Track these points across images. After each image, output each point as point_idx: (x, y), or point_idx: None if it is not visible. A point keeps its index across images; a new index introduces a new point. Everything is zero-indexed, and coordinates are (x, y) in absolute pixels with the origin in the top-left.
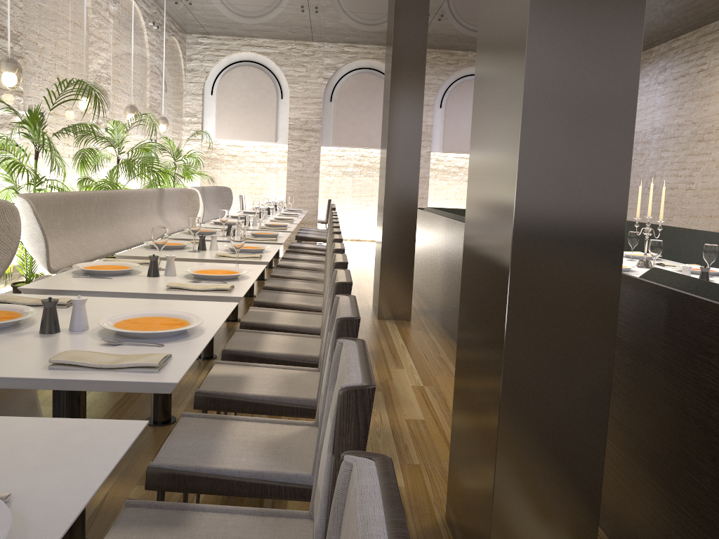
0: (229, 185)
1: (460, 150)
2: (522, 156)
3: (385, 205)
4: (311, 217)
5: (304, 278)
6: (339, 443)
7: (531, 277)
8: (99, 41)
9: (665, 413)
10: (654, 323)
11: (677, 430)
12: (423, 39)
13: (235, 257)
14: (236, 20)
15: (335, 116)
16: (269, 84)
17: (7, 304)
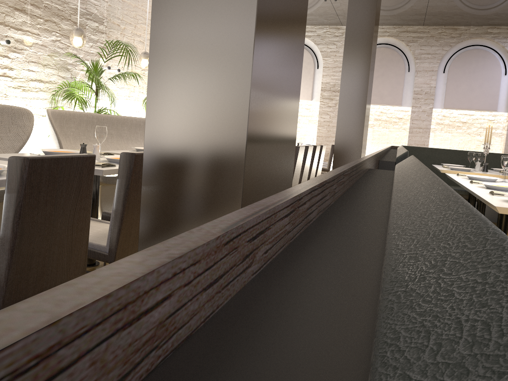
0: None
1: (459, 107)
2: (154, 10)
3: (336, 134)
4: None
5: None
6: None
7: (163, 128)
8: None
9: None
10: None
11: None
12: (373, 1)
13: None
14: None
15: None
16: (309, 58)
17: None
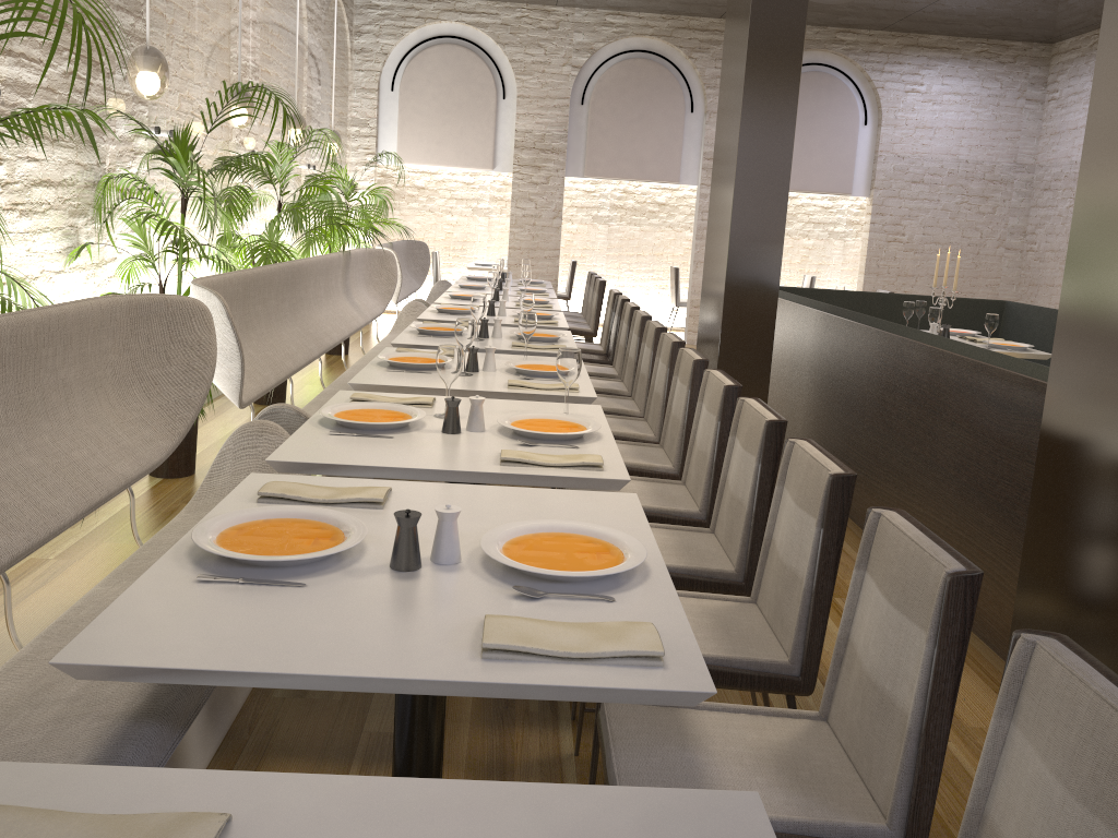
0: (413, 235)
1: None
2: None
3: (726, 290)
4: None
5: (608, 410)
6: None
7: None
8: (244, 9)
9: None
10: None
11: None
12: (799, 19)
13: (539, 388)
14: None
15: (588, 128)
16: (484, 75)
17: (303, 508)
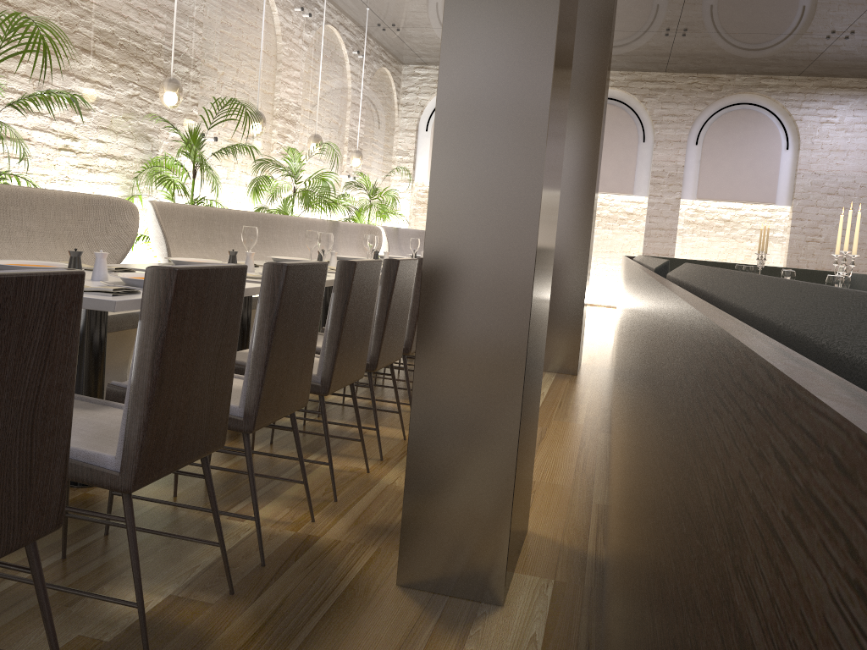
0: None
1: (719, 197)
2: (438, 113)
3: None
4: None
5: None
6: (143, 311)
7: (446, 233)
8: (288, 69)
9: (623, 400)
10: (632, 307)
11: (622, 414)
12: (604, 49)
13: None
14: None
15: None
16: None
17: (61, 263)
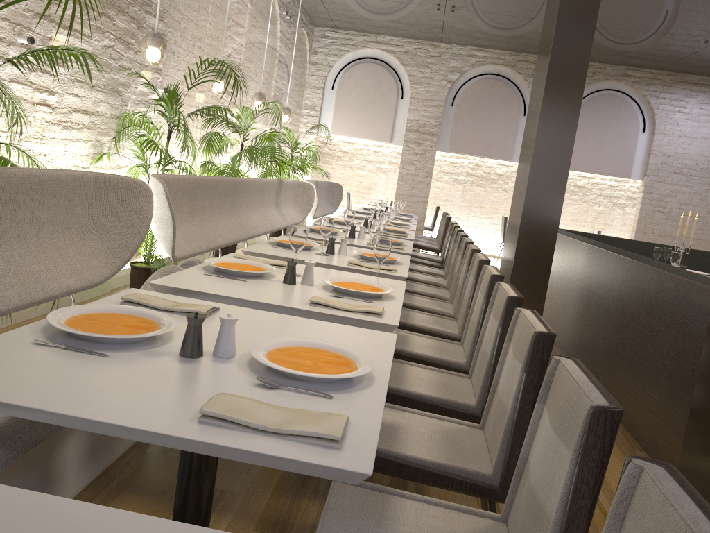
0: (338, 181)
1: (585, 169)
2: None
3: (521, 223)
4: (418, 222)
5: (428, 294)
6: None
7: None
8: (236, 26)
9: None
10: None
11: None
12: (587, 43)
13: (369, 267)
14: (367, 15)
15: (454, 121)
16: (390, 83)
17: (141, 309)
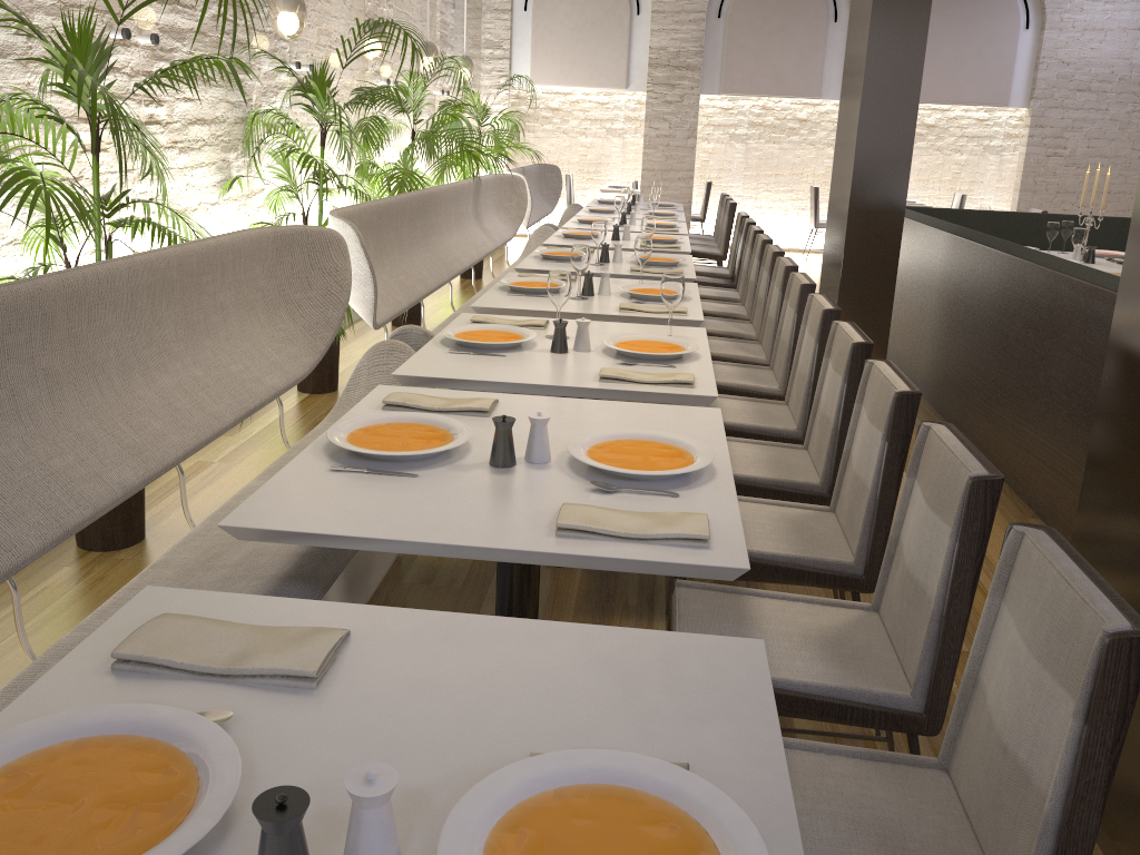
0: (548, 158)
1: (936, 98)
2: None
3: (850, 213)
4: None
5: (724, 333)
6: (1097, 710)
7: None
8: None
9: None
10: None
11: None
12: None
13: (649, 311)
14: None
15: (725, 42)
16: None
17: (419, 414)
